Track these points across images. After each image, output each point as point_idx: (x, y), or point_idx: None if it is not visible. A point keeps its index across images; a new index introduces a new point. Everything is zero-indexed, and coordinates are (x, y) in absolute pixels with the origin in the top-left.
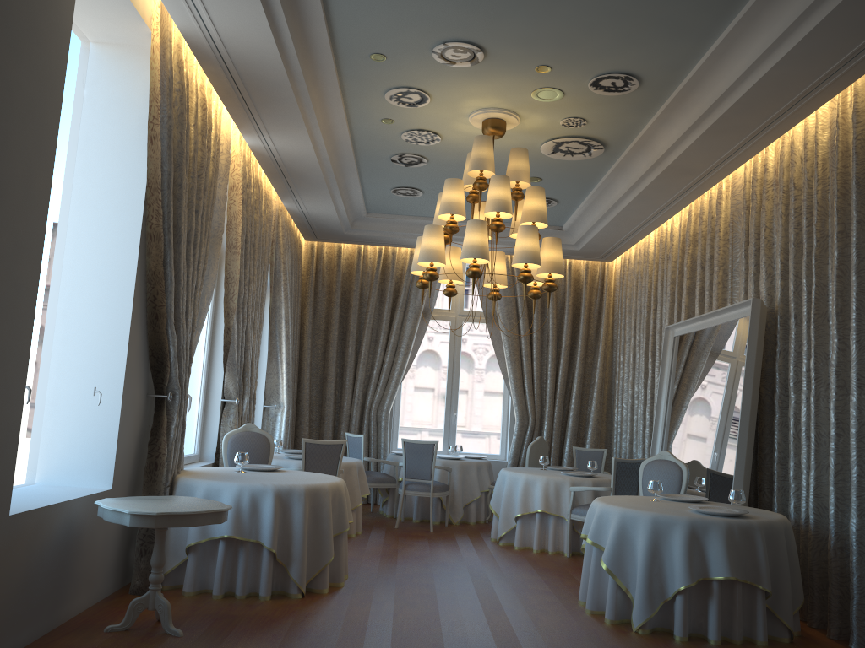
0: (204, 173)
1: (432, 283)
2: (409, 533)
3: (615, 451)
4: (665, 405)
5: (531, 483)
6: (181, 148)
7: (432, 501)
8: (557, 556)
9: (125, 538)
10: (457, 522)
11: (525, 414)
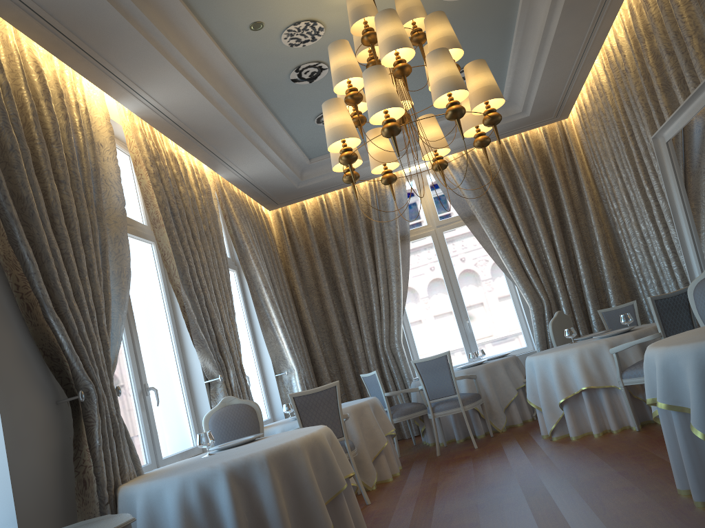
0: (60, 138)
1: (351, 165)
2: (452, 458)
3: (645, 302)
4: (686, 221)
5: (563, 361)
6: None
7: (465, 416)
8: (624, 434)
9: None
10: (503, 429)
11: (537, 297)
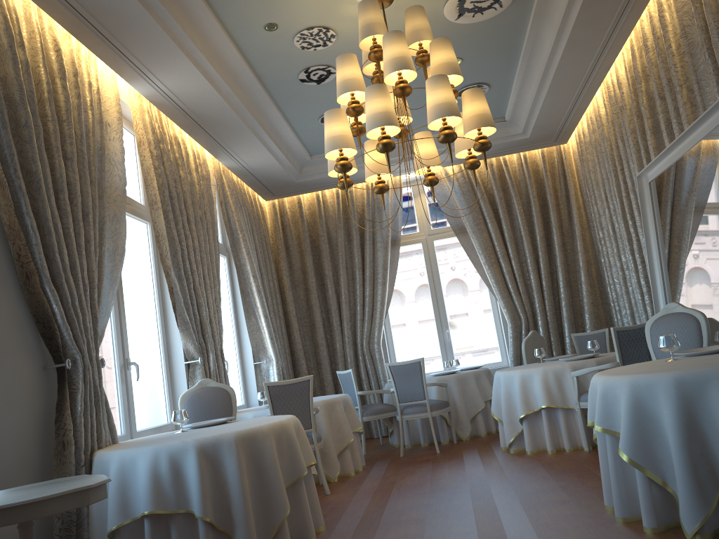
0: (71, 117)
1: (346, 174)
2: (413, 460)
3: None
4: (658, 260)
5: (528, 379)
6: (17, 85)
7: (431, 421)
8: (575, 453)
9: (44, 536)
10: (467, 438)
11: (516, 315)
